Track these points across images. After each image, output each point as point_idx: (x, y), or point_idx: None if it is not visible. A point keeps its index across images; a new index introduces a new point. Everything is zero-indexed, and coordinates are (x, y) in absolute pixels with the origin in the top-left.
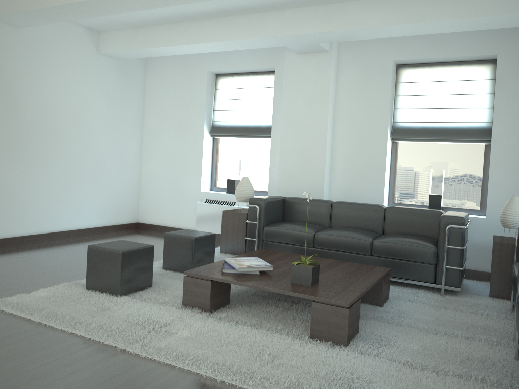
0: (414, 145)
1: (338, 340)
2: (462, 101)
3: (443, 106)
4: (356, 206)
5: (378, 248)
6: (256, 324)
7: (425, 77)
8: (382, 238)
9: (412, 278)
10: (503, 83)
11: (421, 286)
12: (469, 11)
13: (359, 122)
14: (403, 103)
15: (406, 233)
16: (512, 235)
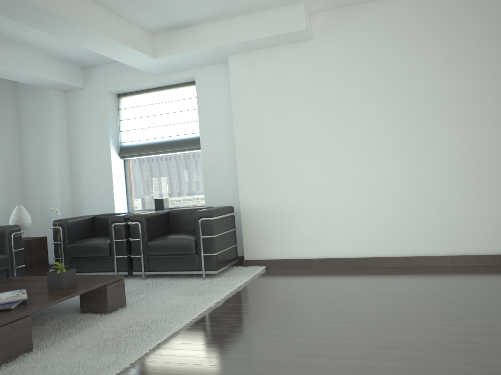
0: None
1: (122, 304)
2: None
3: None
4: None
5: None
6: (69, 333)
7: None
8: None
9: None
10: None
11: None
12: None
13: None
14: None
15: None
16: None
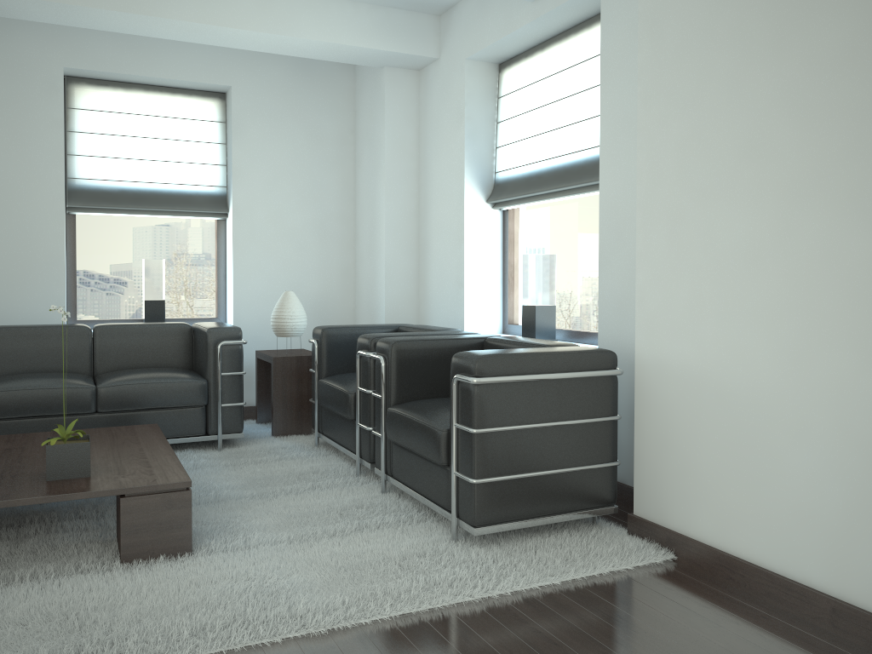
0: (106, 220)
1: (177, 547)
2: (183, 151)
3: (153, 157)
4: (35, 332)
5: (110, 398)
6: None
7: (119, 105)
8: (113, 379)
9: (172, 435)
10: (242, 130)
11: (180, 446)
12: (222, 17)
13: (3, 175)
14: (83, 145)
15: (135, 366)
16: (268, 348)
